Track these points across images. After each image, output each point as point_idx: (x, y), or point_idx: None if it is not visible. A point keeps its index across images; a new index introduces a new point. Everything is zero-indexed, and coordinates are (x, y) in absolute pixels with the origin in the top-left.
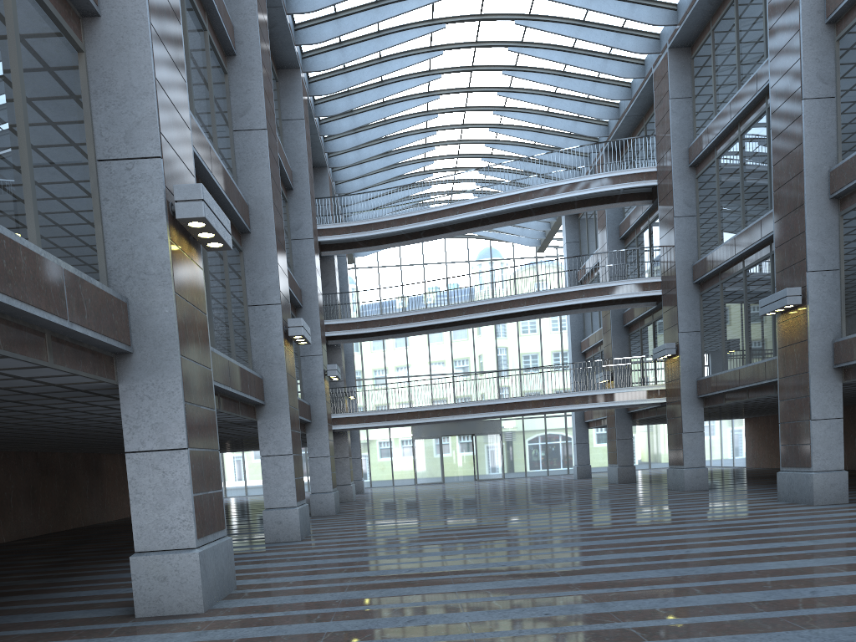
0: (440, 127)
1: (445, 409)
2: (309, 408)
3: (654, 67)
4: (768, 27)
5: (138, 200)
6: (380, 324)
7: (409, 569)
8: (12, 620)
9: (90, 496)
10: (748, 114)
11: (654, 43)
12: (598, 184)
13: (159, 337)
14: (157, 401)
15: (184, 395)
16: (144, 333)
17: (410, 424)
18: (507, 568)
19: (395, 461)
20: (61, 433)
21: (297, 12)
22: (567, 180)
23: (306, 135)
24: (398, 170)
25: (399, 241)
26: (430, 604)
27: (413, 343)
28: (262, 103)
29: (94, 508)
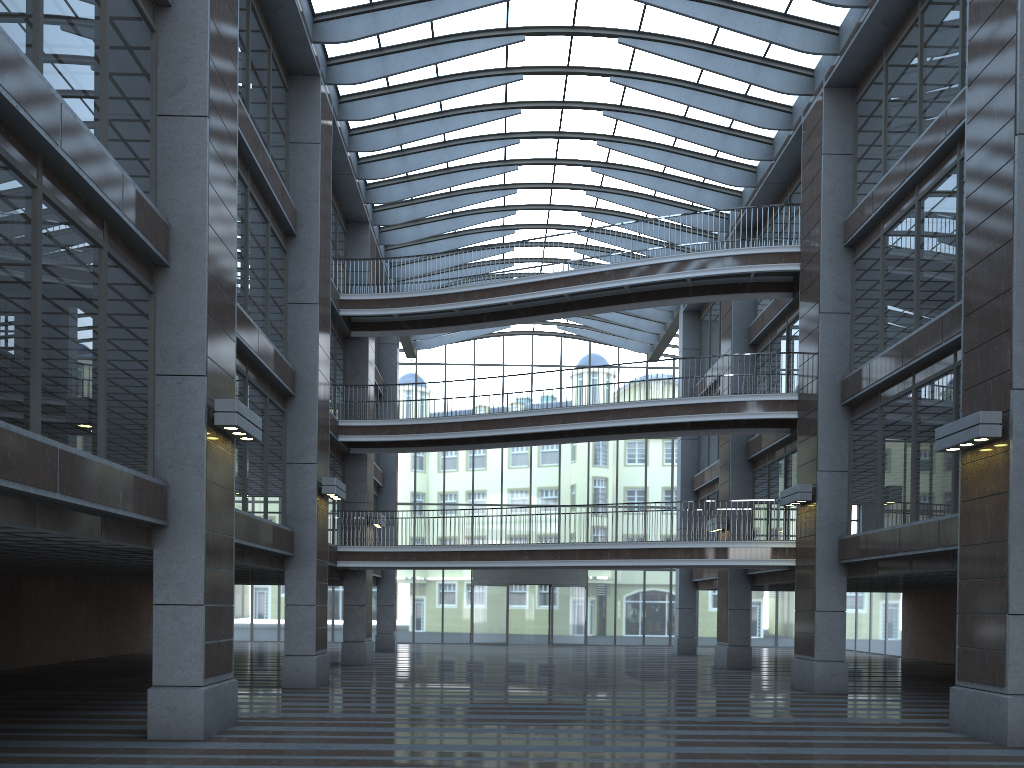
0: (522, 184)
1: (493, 551)
2: (291, 535)
3: (804, 114)
4: (968, 37)
5: None
6: (417, 431)
7: None
8: None
9: None
10: (931, 171)
11: (806, 82)
12: (719, 264)
13: None
14: None
15: None
16: None
17: (450, 567)
18: None
19: (447, 612)
20: None
21: None
22: (677, 255)
23: (321, 166)
24: (468, 238)
25: (454, 324)
26: None
27: (482, 463)
28: (204, 78)
29: None
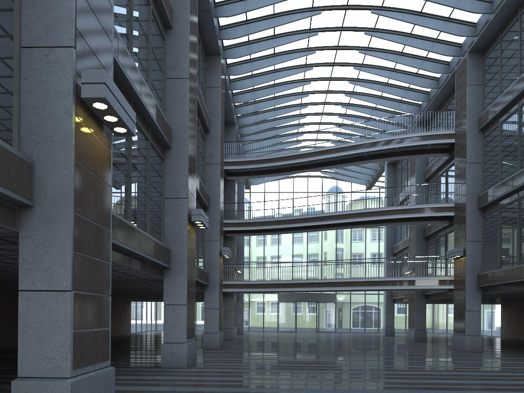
0: (310, 103)
1: (300, 283)
2: (207, 275)
3: (456, 65)
4: None
5: (51, 80)
6: (261, 224)
7: None
8: None
9: None
10: None
11: (458, 50)
12: (413, 140)
13: (57, 195)
14: (50, 249)
15: (73, 245)
16: (44, 191)
17: (276, 291)
18: None
19: (266, 315)
20: None
21: (220, 16)
22: (392, 136)
23: (221, 98)
24: (281, 130)
25: (277, 172)
26: None
27: (283, 241)
28: (187, 60)
29: None
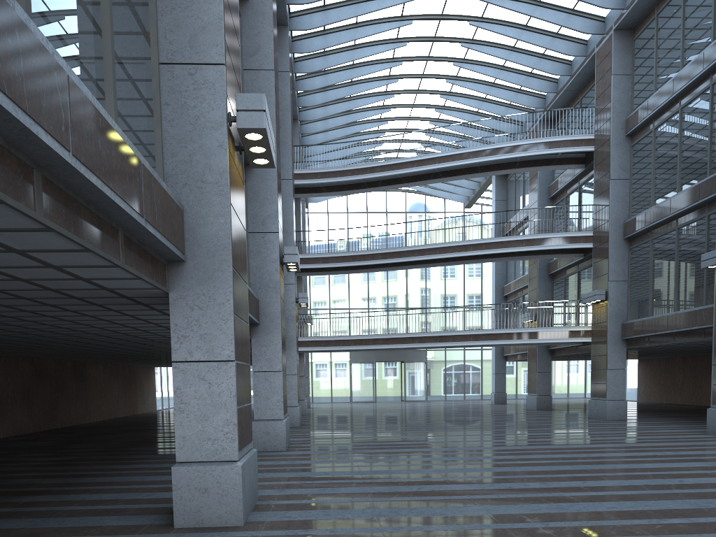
0: (397, 91)
1: (394, 338)
2: None
3: (597, 46)
4: None
5: (199, 106)
6: (340, 260)
7: (418, 486)
8: (46, 524)
9: (76, 399)
10: (690, 90)
11: (600, 25)
12: (542, 147)
13: (212, 247)
14: (207, 312)
15: (233, 307)
16: (197, 243)
17: (360, 349)
18: (517, 490)
19: (334, 381)
20: (68, 341)
21: None
22: (514, 142)
23: (290, 87)
24: (356, 127)
25: (358, 188)
26: (475, 528)
27: (354, 280)
28: (271, 45)
29: (78, 410)
